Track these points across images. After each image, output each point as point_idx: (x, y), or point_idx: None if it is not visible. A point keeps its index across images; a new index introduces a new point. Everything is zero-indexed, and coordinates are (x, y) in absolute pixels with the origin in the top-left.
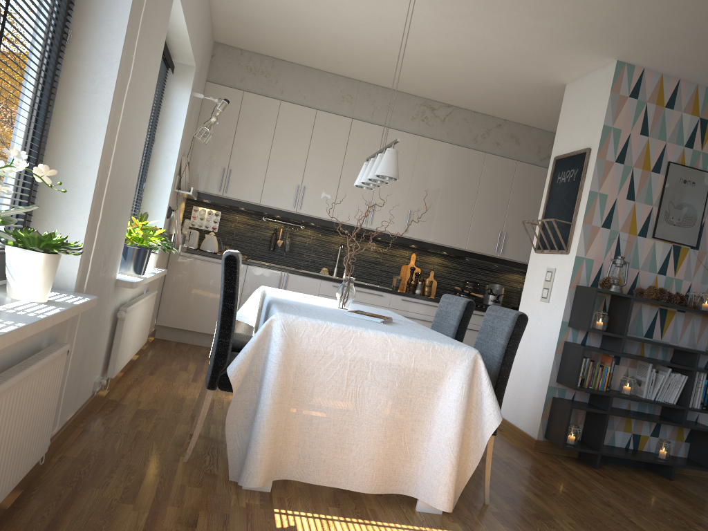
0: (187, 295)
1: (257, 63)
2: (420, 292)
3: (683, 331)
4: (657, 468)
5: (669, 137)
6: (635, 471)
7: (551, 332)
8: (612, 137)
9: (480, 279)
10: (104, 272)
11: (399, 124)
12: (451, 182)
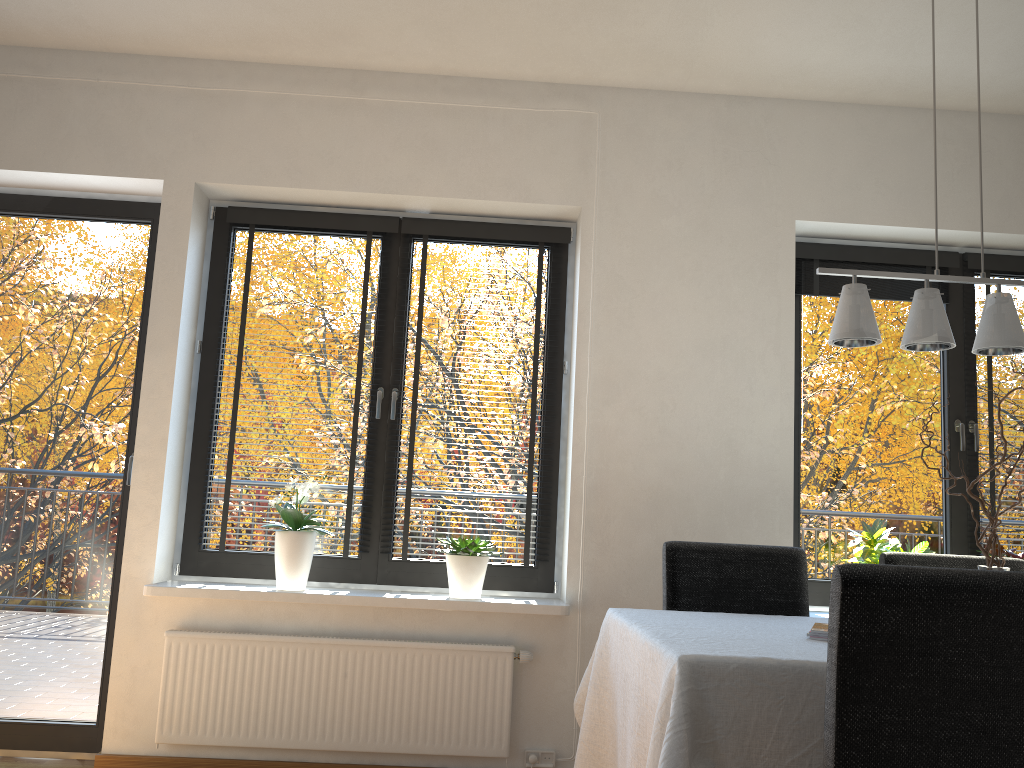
0: None
1: None
2: None
3: None
4: None
5: None
6: None
7: None
8: None
9: None
10: None
11: None
12: None
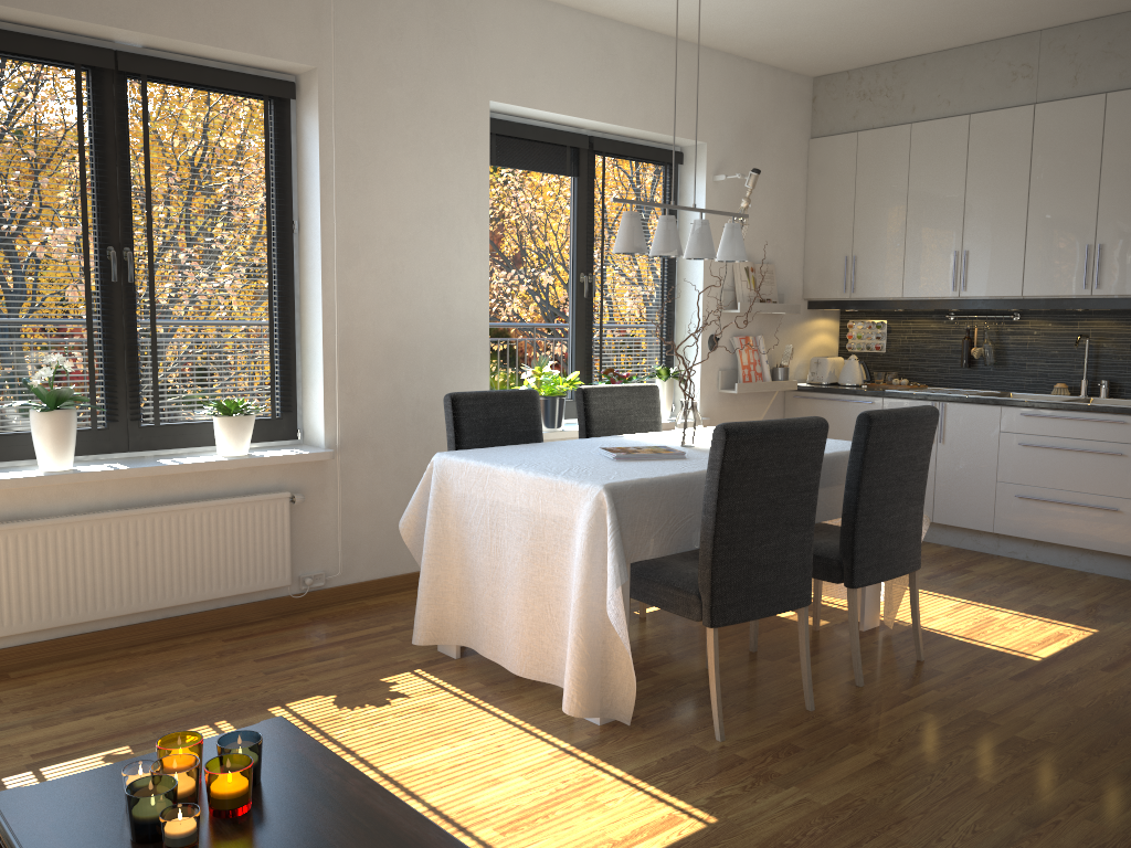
0: None
1: (871, 81)
2: None
3: None
4: None
5: None
6: None
7: None
8: None
9: None
10: (427, 429)
11: None
12: None
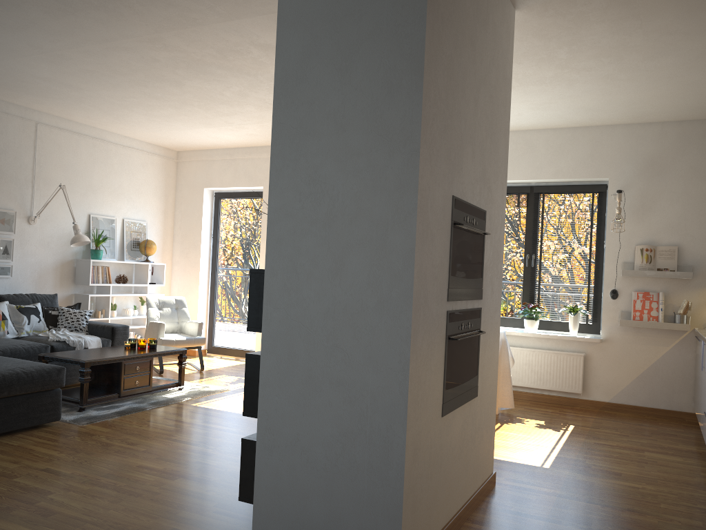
0: (696, 376)
1: None
2: None
3: None
4: None
5: None
6: None
7: None
8: None
9: None
10: None
11: None
12: None
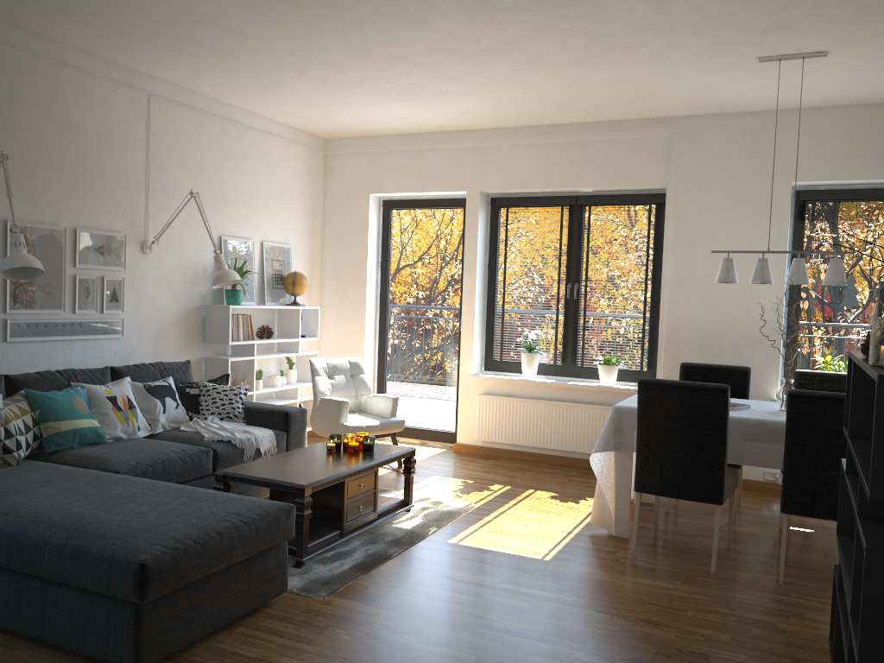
0: None
1: None
2: None
3: None
4: None
5: None
6: None
7: None
8: None
9: None
10: None
11: None
12: None
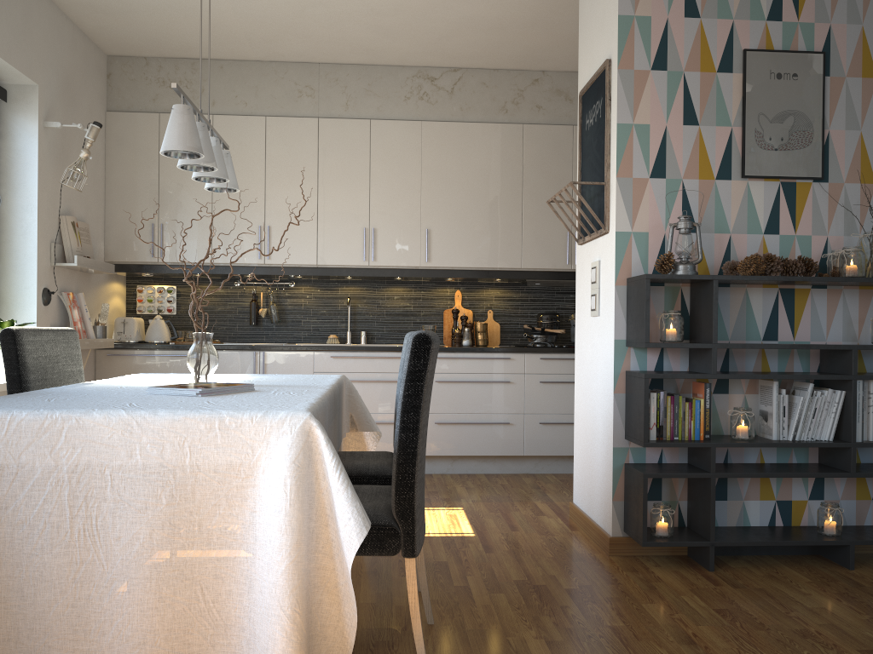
0: None
1: (171, 71)
2: (469, 342)
3: (830, 319)
4: (829, 551)
5: (737, 11)
6: (787, 562)
7: (606, 362)
8: (637, 31)
9: (563, 308)
10: None
11: (387, 110)
12: (480, 176)
